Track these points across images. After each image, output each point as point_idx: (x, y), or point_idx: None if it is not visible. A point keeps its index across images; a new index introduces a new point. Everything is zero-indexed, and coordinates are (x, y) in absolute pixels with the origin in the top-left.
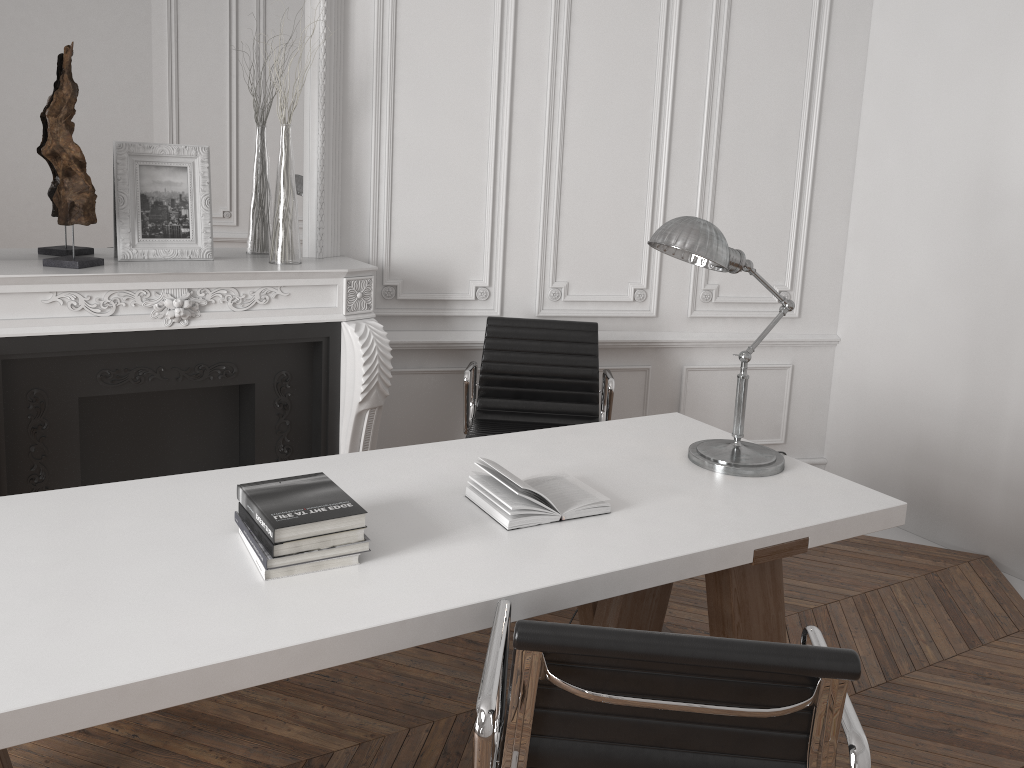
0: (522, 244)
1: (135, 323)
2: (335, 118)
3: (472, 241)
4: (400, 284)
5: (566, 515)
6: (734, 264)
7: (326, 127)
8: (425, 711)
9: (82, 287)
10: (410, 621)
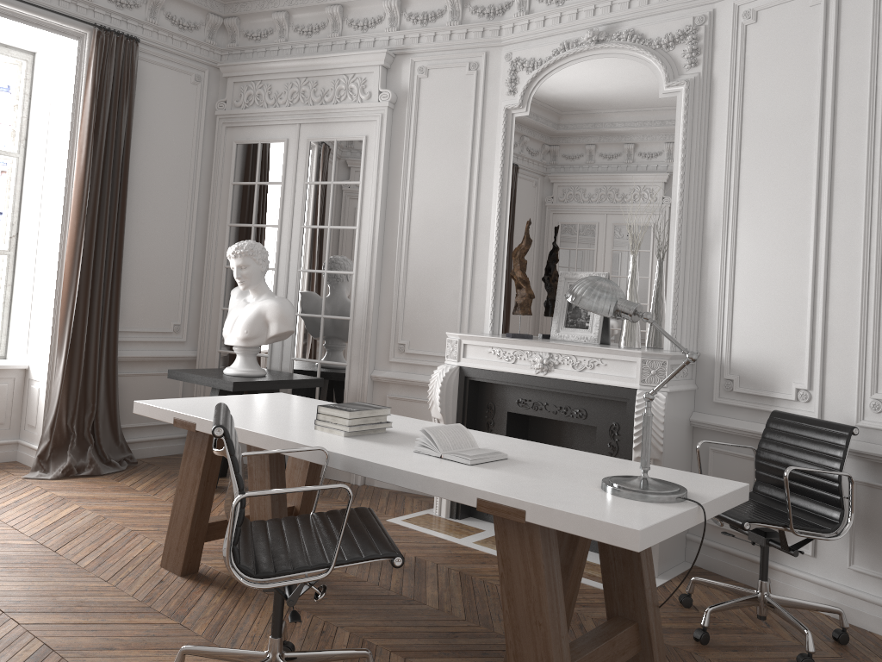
0: (841, 352)
1: (521, 369)
2: (692, 250)
3: (795, 347)
4: (735, 379)
5: (444, 455)
6: (623, 313)
7: (682, 256)
8: (486, 622)
9: (501, 345)
10: (299, 444)
